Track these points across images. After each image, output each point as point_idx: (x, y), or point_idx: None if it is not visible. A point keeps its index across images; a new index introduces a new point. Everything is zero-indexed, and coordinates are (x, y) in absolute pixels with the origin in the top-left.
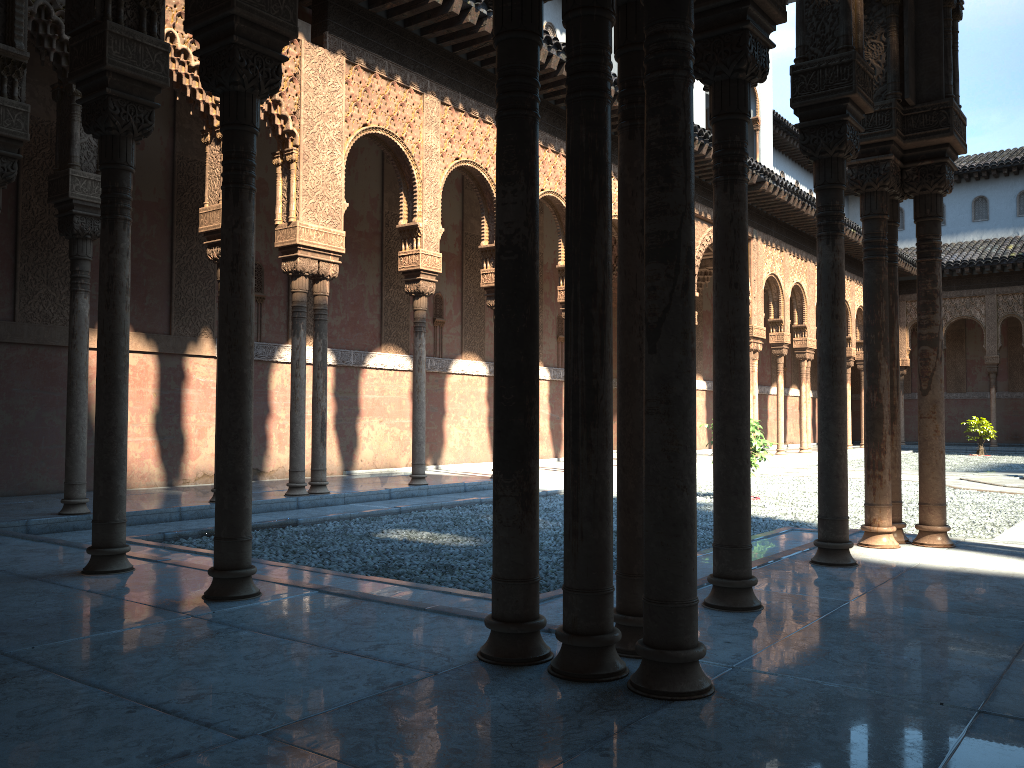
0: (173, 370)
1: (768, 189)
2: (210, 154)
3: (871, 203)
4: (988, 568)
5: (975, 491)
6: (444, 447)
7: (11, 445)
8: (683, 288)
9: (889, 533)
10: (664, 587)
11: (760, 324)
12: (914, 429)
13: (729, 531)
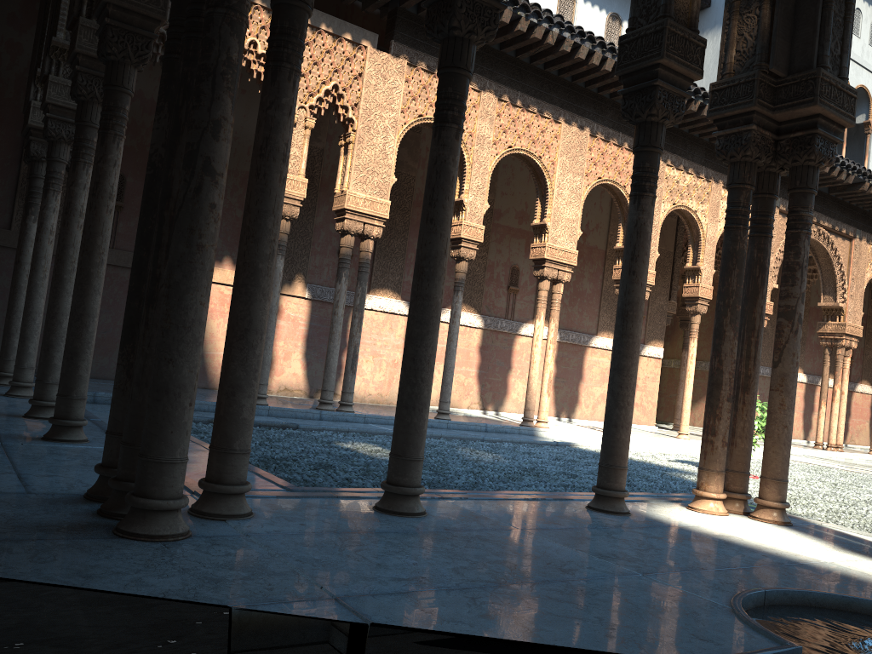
0: None
1: (869, 190)
2: None
3: (734, 173)
4: (761, 542)
5: None
6: (507, 397)
7: None
8: (195, 191)
9: (715, 499)
10: (144, 443)
11: (856, 322)
12: None
13: (397, 441)
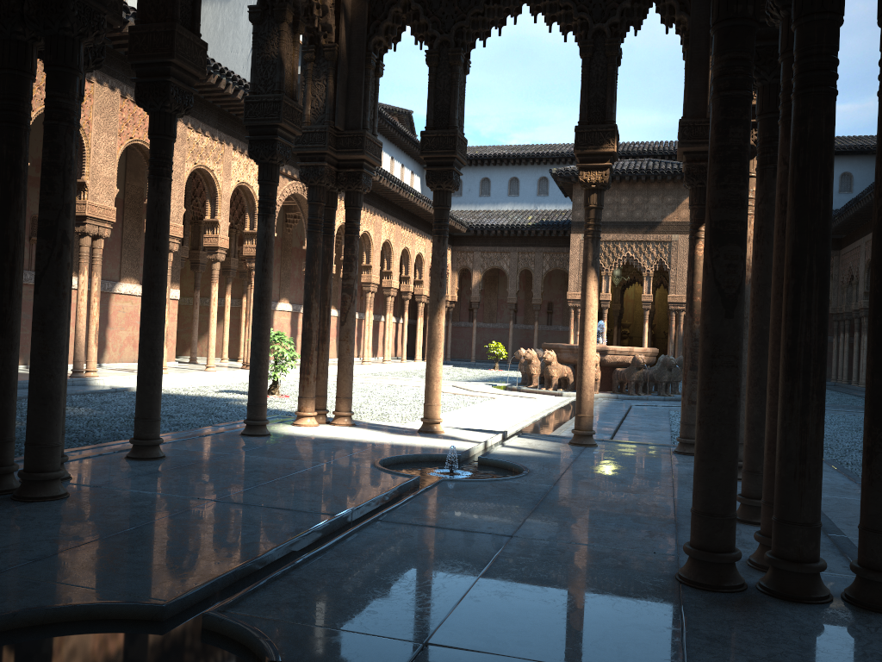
0: None
1: None
2: None
3: (313, 193)
4: (353, 437)
5: (451, 394)
6: None
7: None
8: (58, 255)
9: (311, 416)
10: (35, 435)
11: None
12: (460, 349)
13: (143, 409)
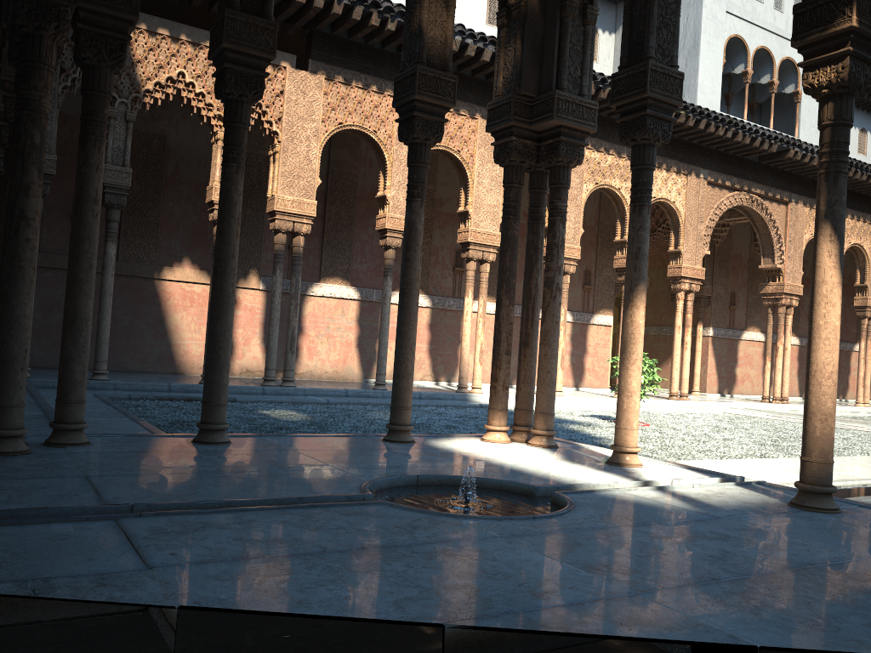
0: None
1: (795, 157)
2: (214, 150)
3: (505, 174)
4: (496, 456)
5: None
6: (458, 369)
7: (111, 339)
8: (15, 231)
9: (499, 431)
10: None
11: (796, 281)
12: None
13: (205, 392)
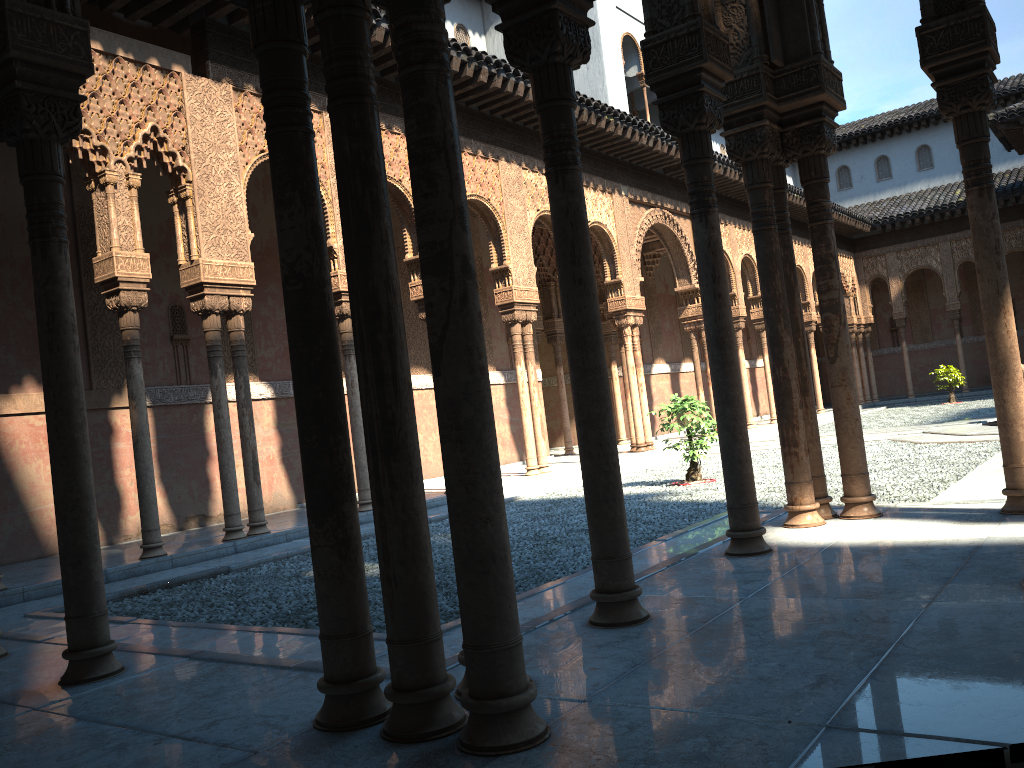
0: (99, 425)
1: None
2: (97, 201)
3: (753, 172)
4: (907, 537)
5: (935, 444)
6: None
7: None
8: (461, 301)
9: (813, 510)
10: (478, 631)
11: None
12: (887, 384)
13: (604, 542)
